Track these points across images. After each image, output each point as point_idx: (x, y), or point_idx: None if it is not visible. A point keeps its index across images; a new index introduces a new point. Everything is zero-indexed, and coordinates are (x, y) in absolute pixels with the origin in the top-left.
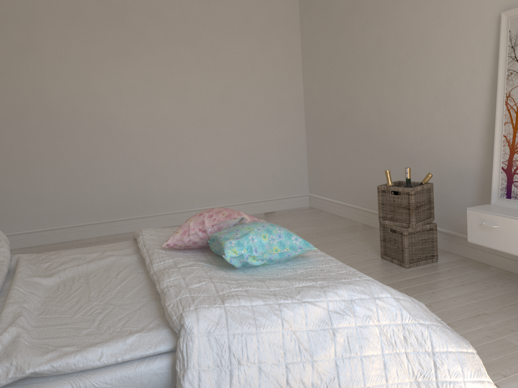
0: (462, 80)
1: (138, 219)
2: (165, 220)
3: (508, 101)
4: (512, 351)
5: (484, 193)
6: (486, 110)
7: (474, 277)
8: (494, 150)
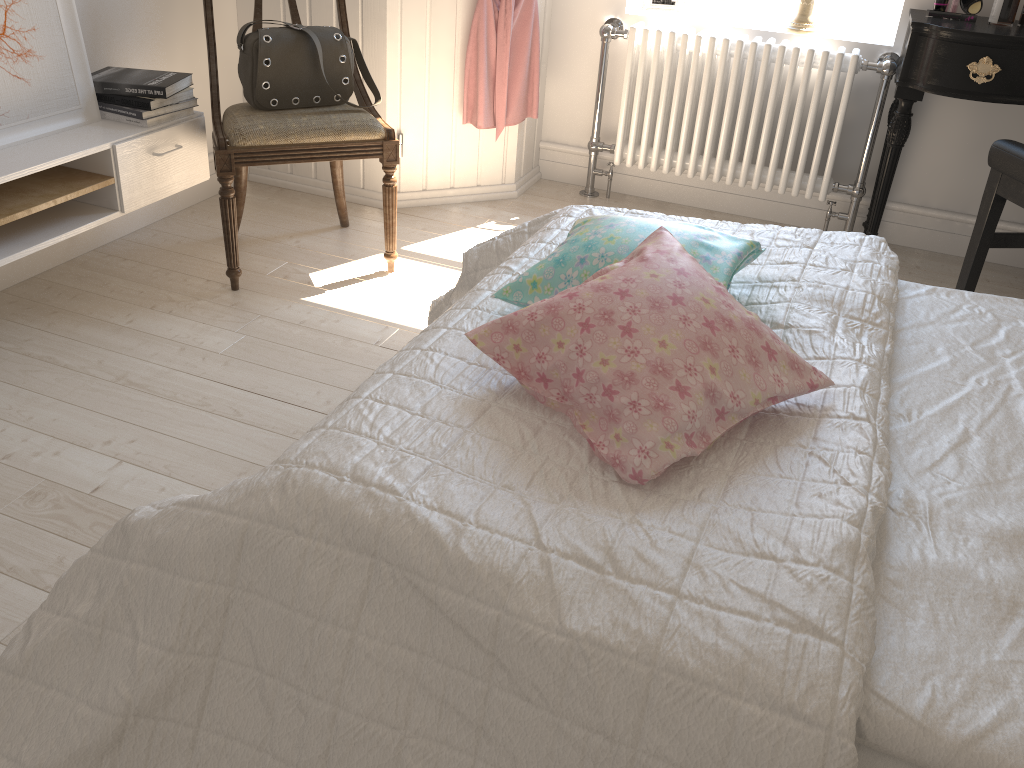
0: None
1: None
2: None
3: None
4: (264, 342)
5: None
6: None
7: None
8: None
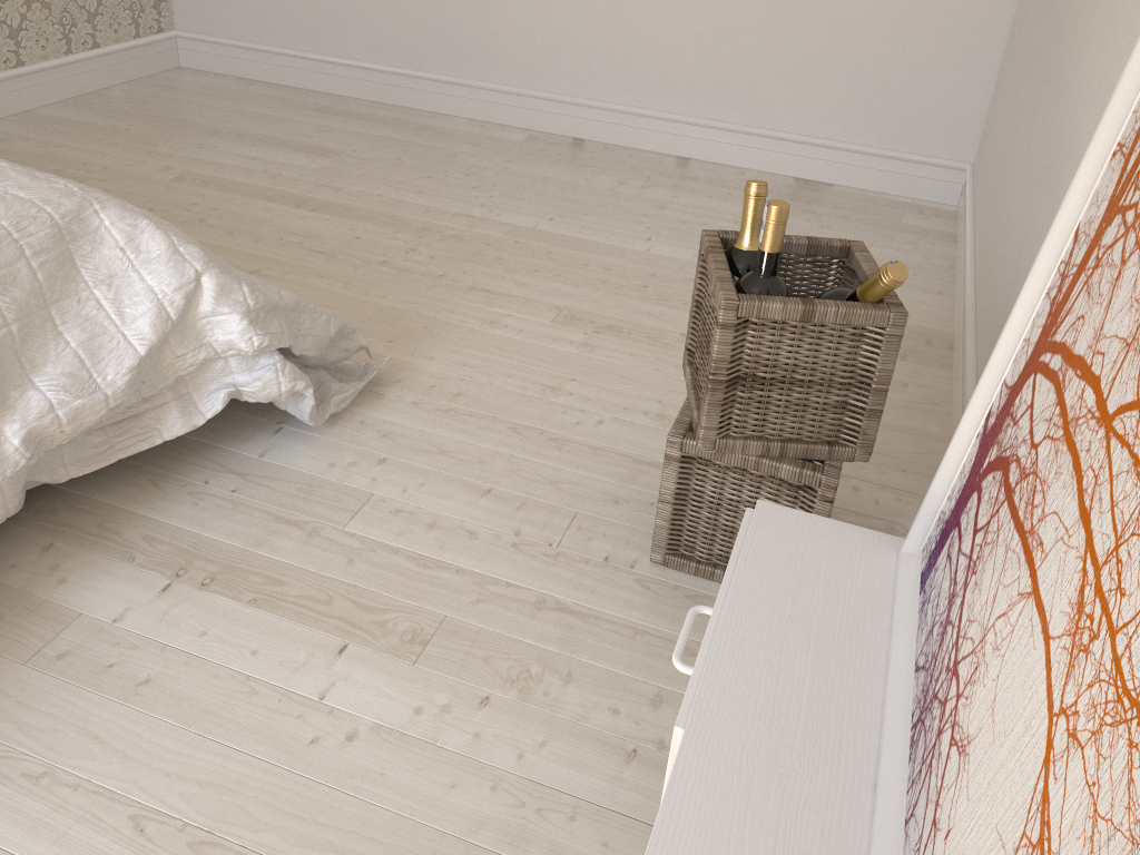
0: None
1: (458, 87)
2: (518, 109)
3: None
4: None
5: None
6: None
7: None
8: (1022, 295)
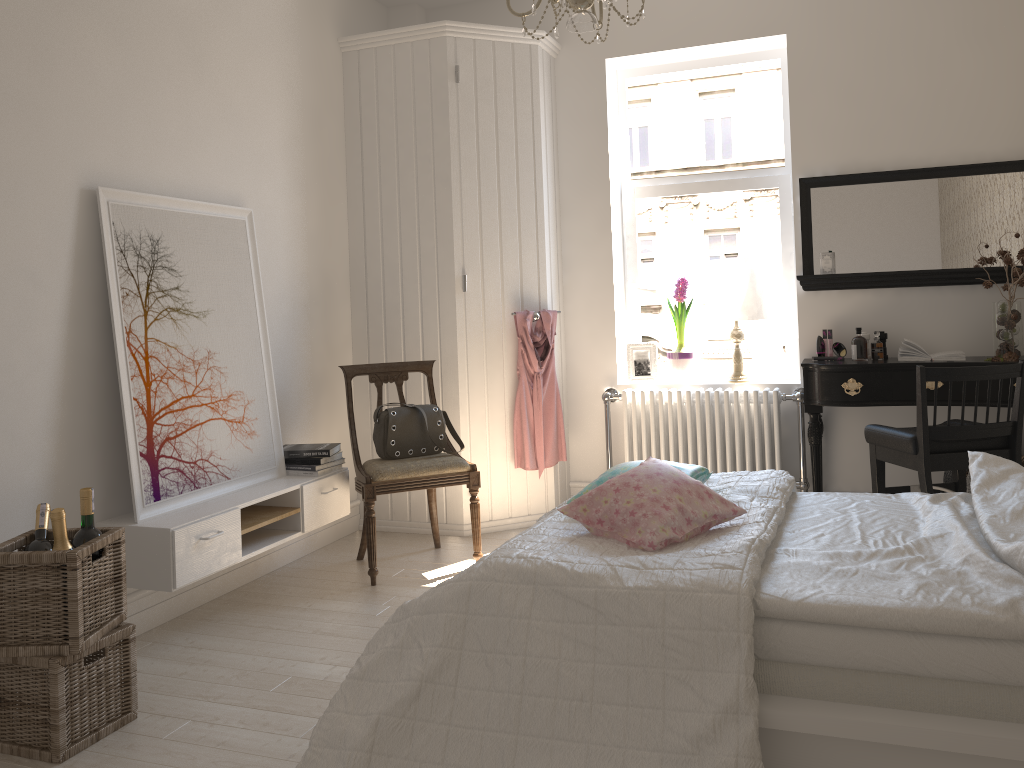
0: (8, 293)
1: None
2: None
3: (131, 340)
4: None
5: None
6: (59, 358)
7: (155, 663)
8: (128, 425)
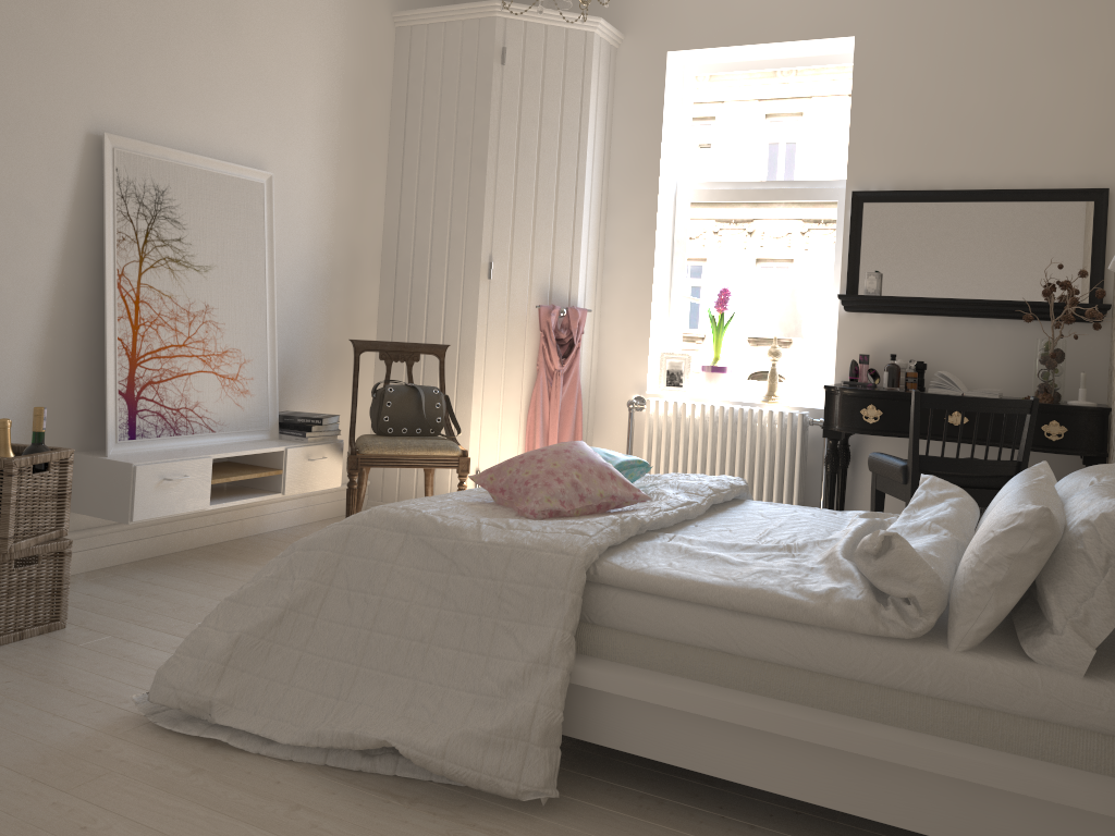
0: (1, 222)
1: None
2: None
3: (122, 282)
4: None
5: None
6: (48, 290)
7: (108, 590)
8: (109, 362)
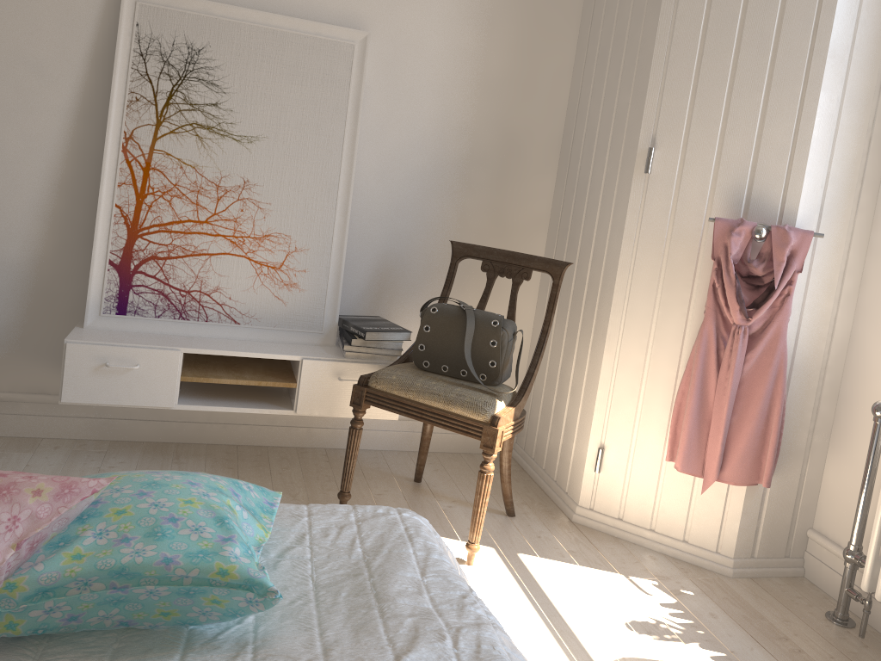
0: (5, 78)
1: None
2: None
3: (130, 146)
4: None
5: (36, 305)
6: (59, 150)
7: (51, 466)
8: (98, 229)
